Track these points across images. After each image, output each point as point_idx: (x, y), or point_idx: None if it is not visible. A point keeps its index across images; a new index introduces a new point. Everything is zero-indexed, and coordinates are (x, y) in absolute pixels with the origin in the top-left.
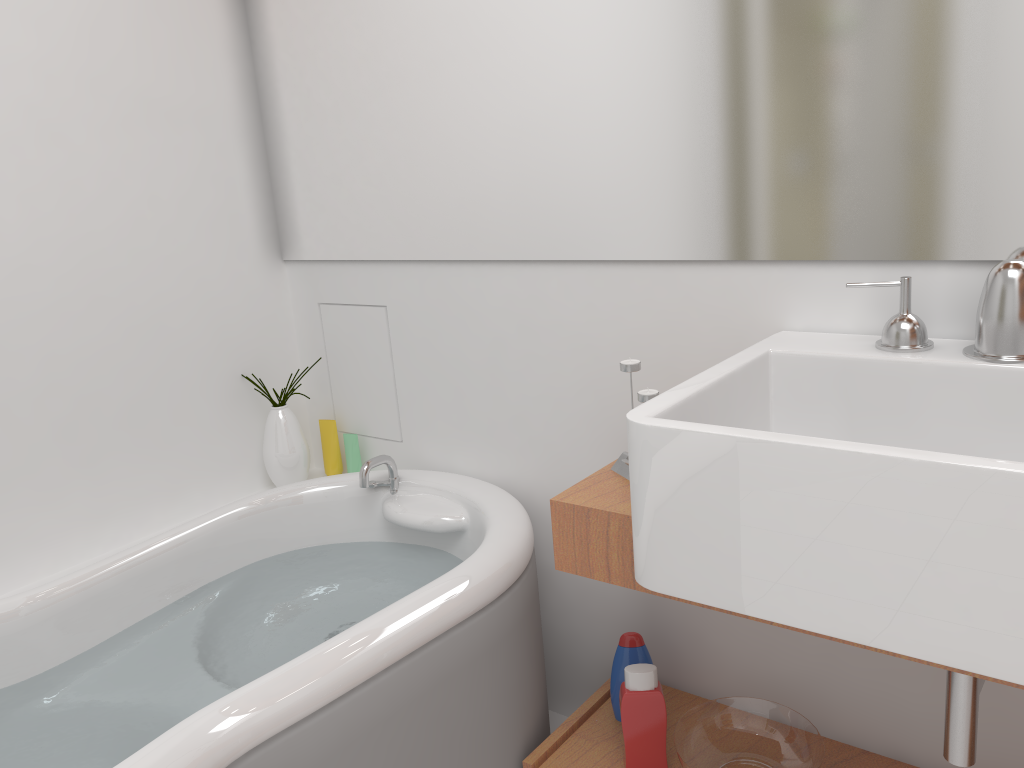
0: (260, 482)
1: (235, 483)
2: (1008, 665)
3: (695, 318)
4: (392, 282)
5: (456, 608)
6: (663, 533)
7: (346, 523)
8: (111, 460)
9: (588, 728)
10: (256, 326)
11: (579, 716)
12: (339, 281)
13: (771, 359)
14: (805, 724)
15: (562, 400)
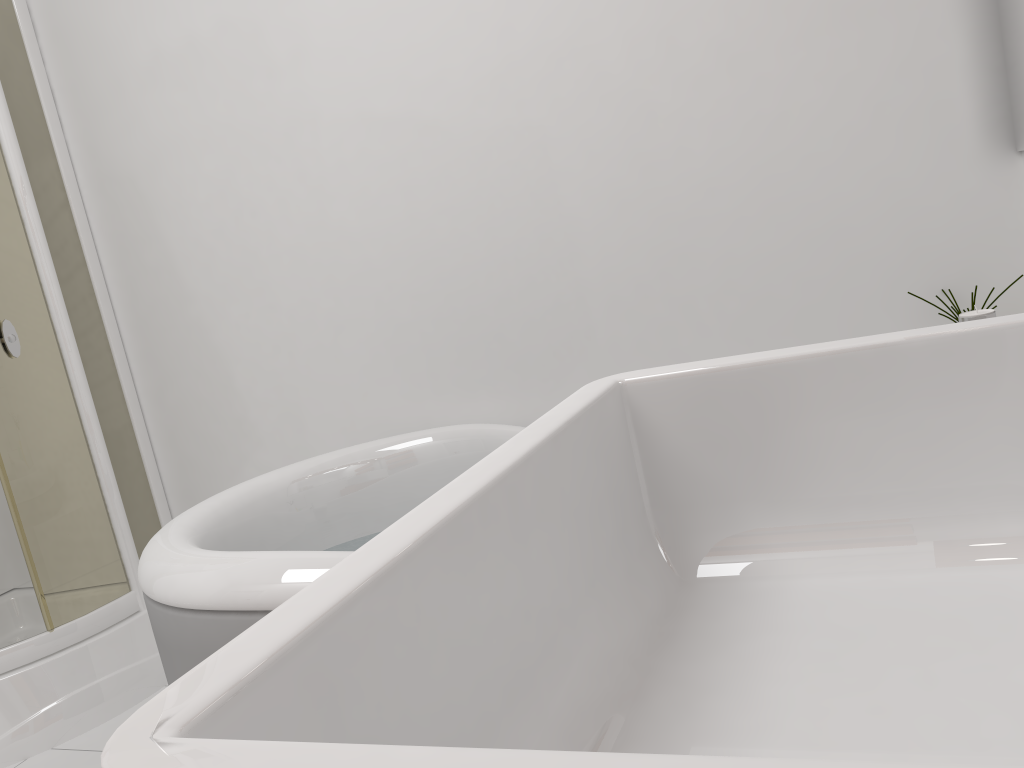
0: None
1: None
2: None
3: None
4: None
5: None
6: None
7: None
8: None
9: None
10: (967, 234)
11: None
12: None
13: None
14: None
15: None
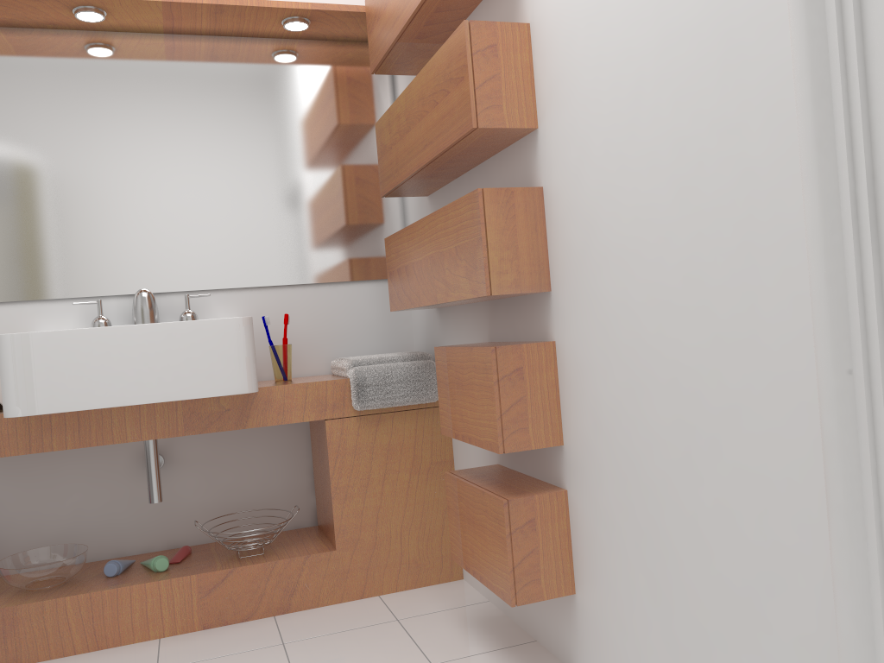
0: None
1: None
2: (177, 394)
3: None
4: None
5: None
6: (25, 384)
7: None
8: None
9: None
10: None
11: None
12: None
13: None
14: (71, 547)
15: None
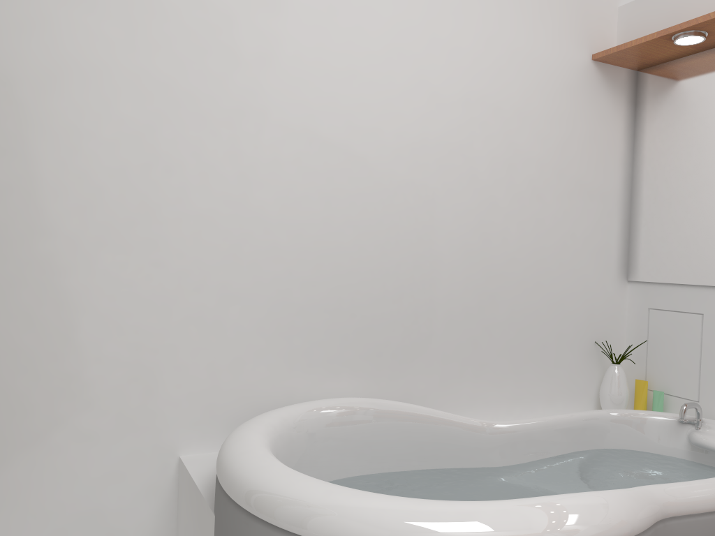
0: (592, 409)
1: (579, 405)
2: None
3: None
4: (711, 299)
5: None
6: None
7: (659, 441)
8: (526, 370)
9: None
10: (607, 315)
11: None
12: (668, 296)
13: None
14: None
15: None
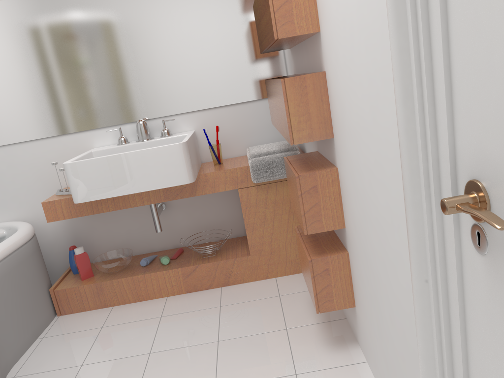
0: None
1: None
2: (152, 186)
3: (68, 150)
4: None
5: (19, 241)
6: (79, 187)
7: None
8: None
9: (66, 278)
10: None
11: (62, 277)
12: None
13: (93, 153)
14: (127, 250)
15: (30, 186)
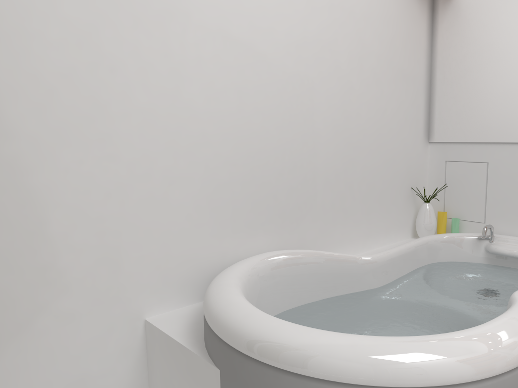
0: (410, 235)
1: (403, 233)
2: None
3: None
4: (494, 152)
5: None
6: None
7: (466, 253)
8: (373, 213)
9: None
10: (417, 168)
11: None
12: (460, 151)
13: None
14: None
15: None
